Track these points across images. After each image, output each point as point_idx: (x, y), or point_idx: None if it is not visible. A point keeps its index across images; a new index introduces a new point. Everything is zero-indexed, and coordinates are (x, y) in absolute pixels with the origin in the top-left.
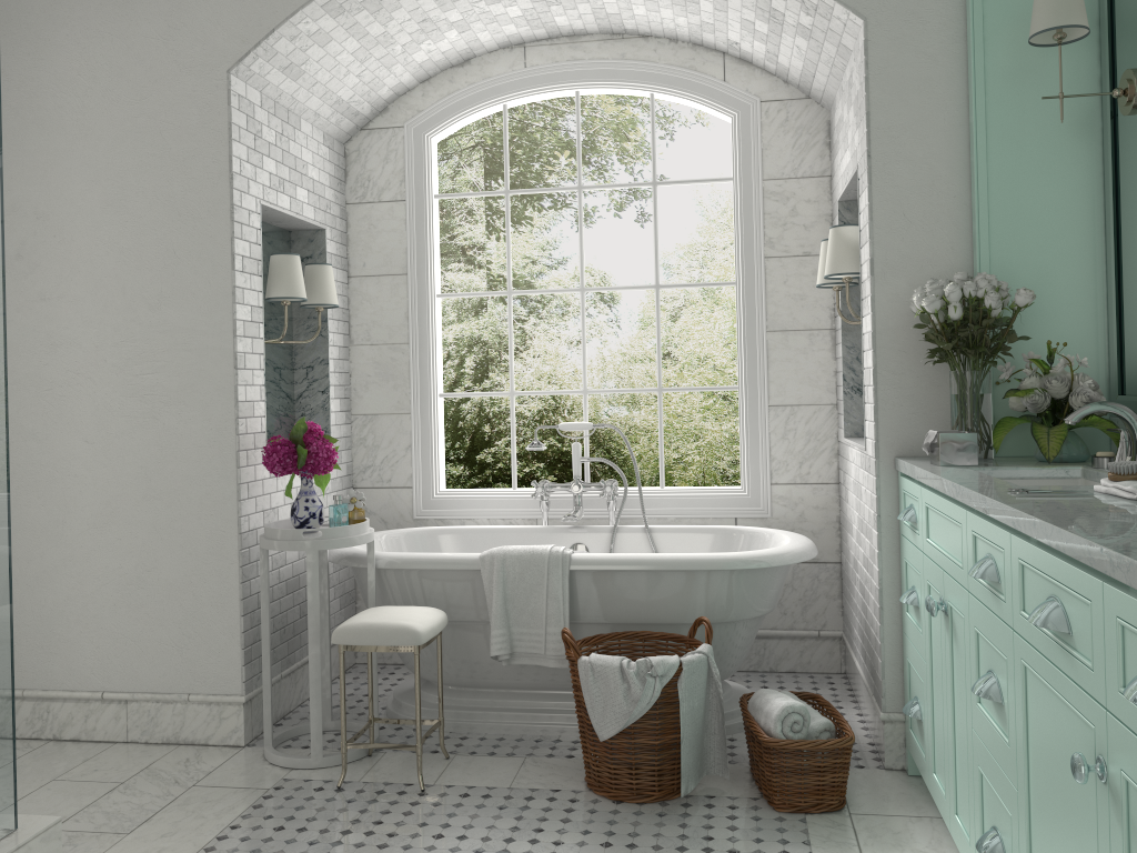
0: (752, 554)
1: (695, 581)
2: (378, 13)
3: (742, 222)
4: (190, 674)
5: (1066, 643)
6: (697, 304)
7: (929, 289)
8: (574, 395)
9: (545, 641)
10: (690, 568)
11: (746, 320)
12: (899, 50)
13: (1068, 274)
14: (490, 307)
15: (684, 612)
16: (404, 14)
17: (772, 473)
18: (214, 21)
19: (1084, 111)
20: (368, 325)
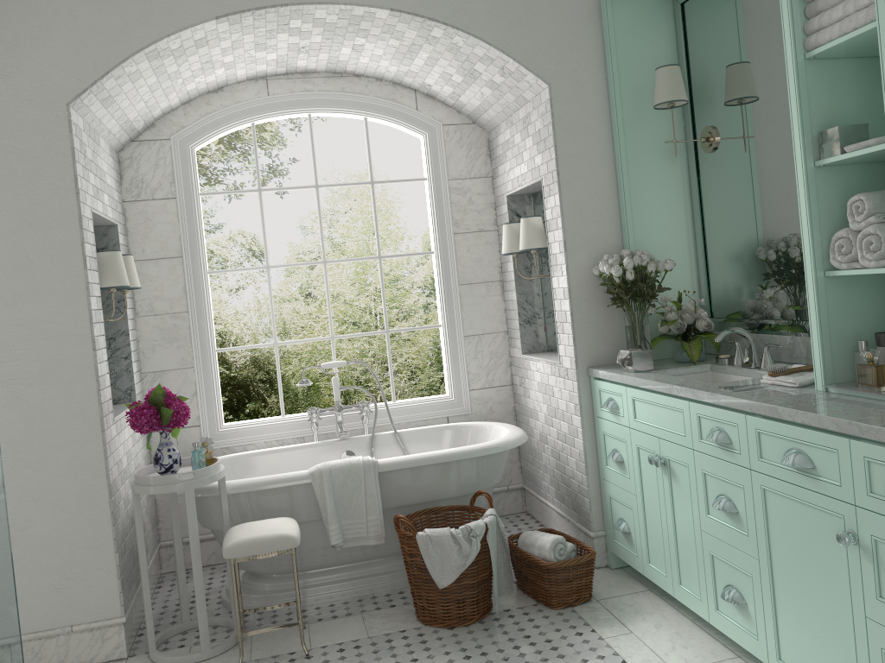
0: (497, 442)
1: (462, 466)
2: (179, 58)
3: (436, 209)
4: (71, 609)
5: (810, 473)
6: (329, 255)
7: (612, 261)
8: (237, 332)
9: (367, 526)
10: (461, 458)
11: (444, 278)
12: (571, 106)
13: (676, 246)
14: None
15: (455, 489)
16: (196, 58)
17: (469, 383)
18: (51, 62)
19: (677, 147)
20: (150, 300)
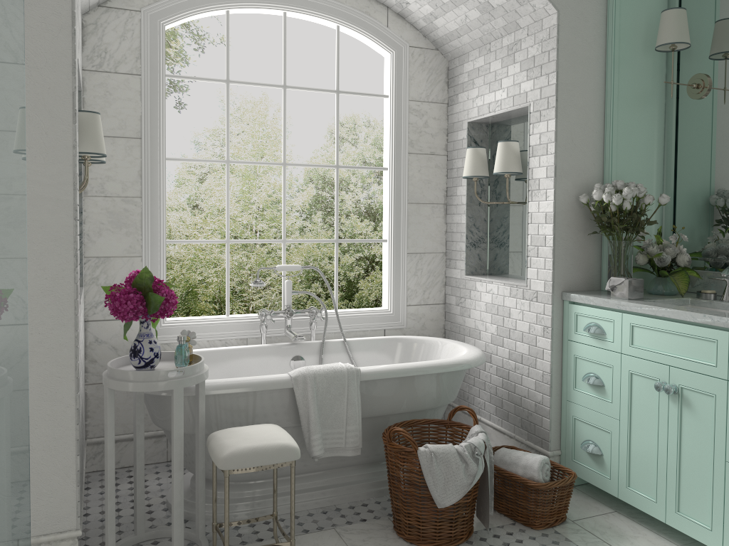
0: (468, 358)
1: (434, 380)
2: None
3: (395, 127)
4: None
5: None
6: (218, 172)
7: (609, 190)
8: None
9: (345, 437)
10: (438, 371)
11: (395, 195)
12: (574, 35)
13: (648, 185)
14: None
15: (424, 402)
16: None
17: (407, 298)
18: None
19: (658, 92)
20: (102, 180)
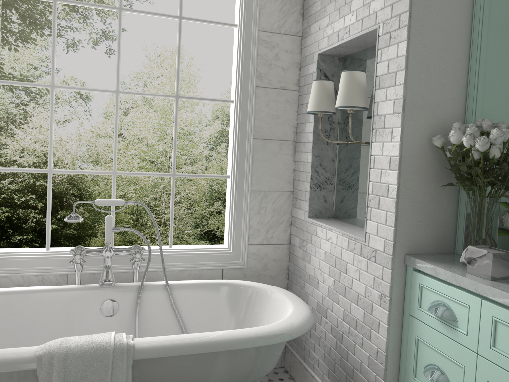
0: (285, 327)
1: (240, 353)
2: None
3: (242, 58)
4: None
5: None
6: (140, 107)
7: (472, 131)
8: (59, 155)
9: None
10: (241, 347)
11: (240, 129)
12: None
13: None
14: (2, 93)
15: (227, 379)
16: None
17: (249, 237)
18: None
19: None
20: None
